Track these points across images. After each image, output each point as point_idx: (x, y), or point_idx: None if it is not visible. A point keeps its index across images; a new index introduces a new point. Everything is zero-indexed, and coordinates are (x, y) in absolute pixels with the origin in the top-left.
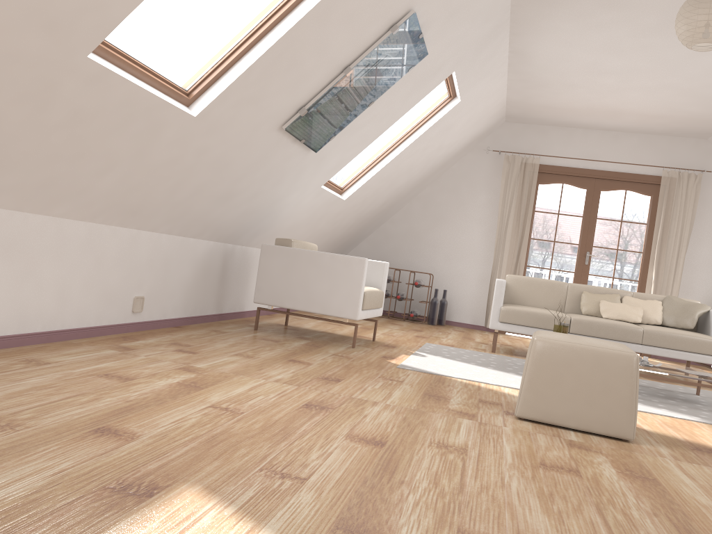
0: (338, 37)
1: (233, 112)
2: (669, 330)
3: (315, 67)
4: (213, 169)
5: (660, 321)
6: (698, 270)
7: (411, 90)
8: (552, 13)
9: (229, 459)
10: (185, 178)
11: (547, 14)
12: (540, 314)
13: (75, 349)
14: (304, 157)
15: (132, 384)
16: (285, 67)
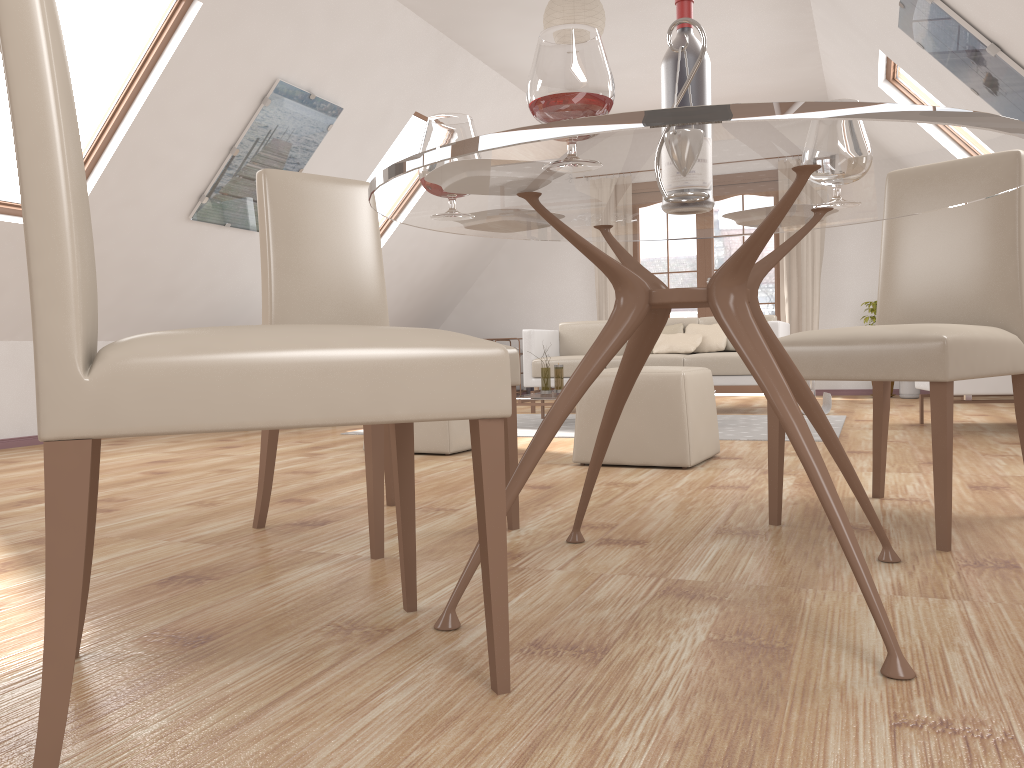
0: (196, 126)
1: (113, 217)
2: (711, 354)
3: (188, 157)
4: (128, 271)
5: (723, 346)
6: (844, 276)
7: (361, 144)
8: (488, 29)
9: (8, 486)
10: (98, 285)
11: (484, 31)
12: (573, 361)
13: (3, 452)
14: (252, 239)
15: (12, 464)
16: (147, 167)
